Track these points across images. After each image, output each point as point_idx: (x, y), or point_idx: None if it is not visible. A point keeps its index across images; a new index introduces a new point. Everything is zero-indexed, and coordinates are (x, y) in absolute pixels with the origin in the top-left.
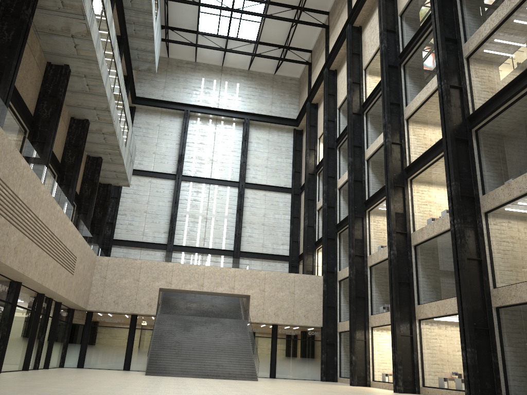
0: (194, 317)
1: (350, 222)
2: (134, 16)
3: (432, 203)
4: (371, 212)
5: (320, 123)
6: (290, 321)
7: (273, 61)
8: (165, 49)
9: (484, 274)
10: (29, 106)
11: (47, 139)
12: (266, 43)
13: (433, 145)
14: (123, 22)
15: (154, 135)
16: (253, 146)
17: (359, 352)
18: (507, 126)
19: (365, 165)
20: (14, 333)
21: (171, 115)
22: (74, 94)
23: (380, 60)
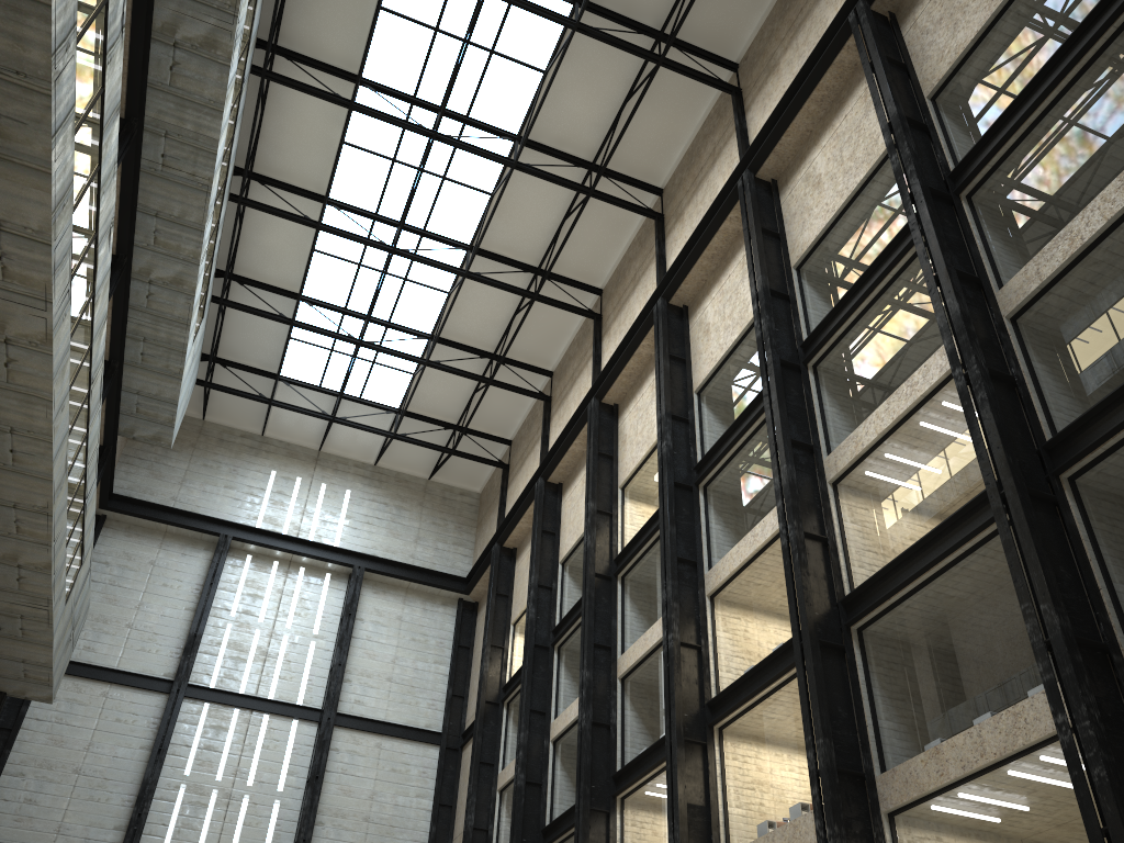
0: None
1: (579, 824)
2: (147, 326)
3: (768, 785)
4: (629, 800)
5: (519, 591)
6: None
7: (429, 454)
8: (201, 402)
9: None
10: None
11: None
12: (421, 416)
13: (770, 654)
14: (120, 335)
15: (137, 584)
16: (366, 630)
17: None
18: (923, 625)
19: (617, 690)
20: None
21: (186, 543)
22: None
23: (658, 471)
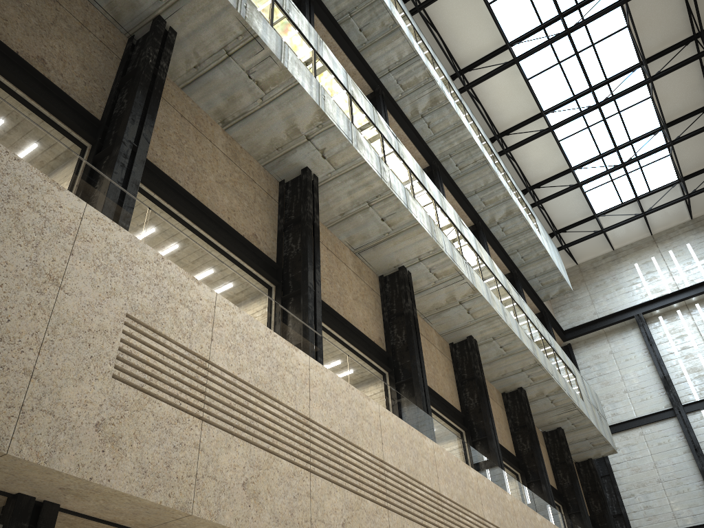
0: None
1: None
2: (513, 243)
3: None
4: None
5: None
6: None
7: None
8: (569, 257)
9: None
10: (452, 402)
11: (487, 432)
12: (695, 173)
13: None
14: (505, 257)
15: (612, 368)
16: None
17: None
18: None
19: None
20: None
21: (620, 332)
22: (492, 364)
23: None
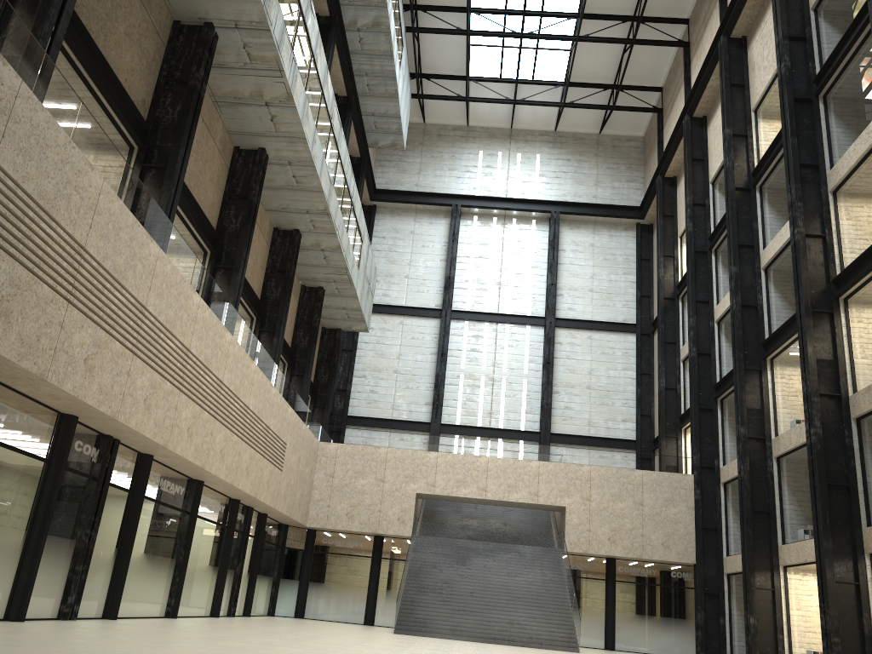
0: (473, 542)
1: (736, 380)
2: (365, 64)
3: None
4: (776, 360)
5: (681, 211)
6: (637, 552)
7: (595, 113)
8: (419, 110)
9: None
10: (209, 215)
11: (236, 262)
12: (583, 84)
13: None
14: (349, 75)
15: (405, 248)
16: (568, 257)
17: (763, 611)
18: None
19: (761, 279)
20: (196, 559)
21: (431, 215)
22: (276, 192)
23: (779, 91)
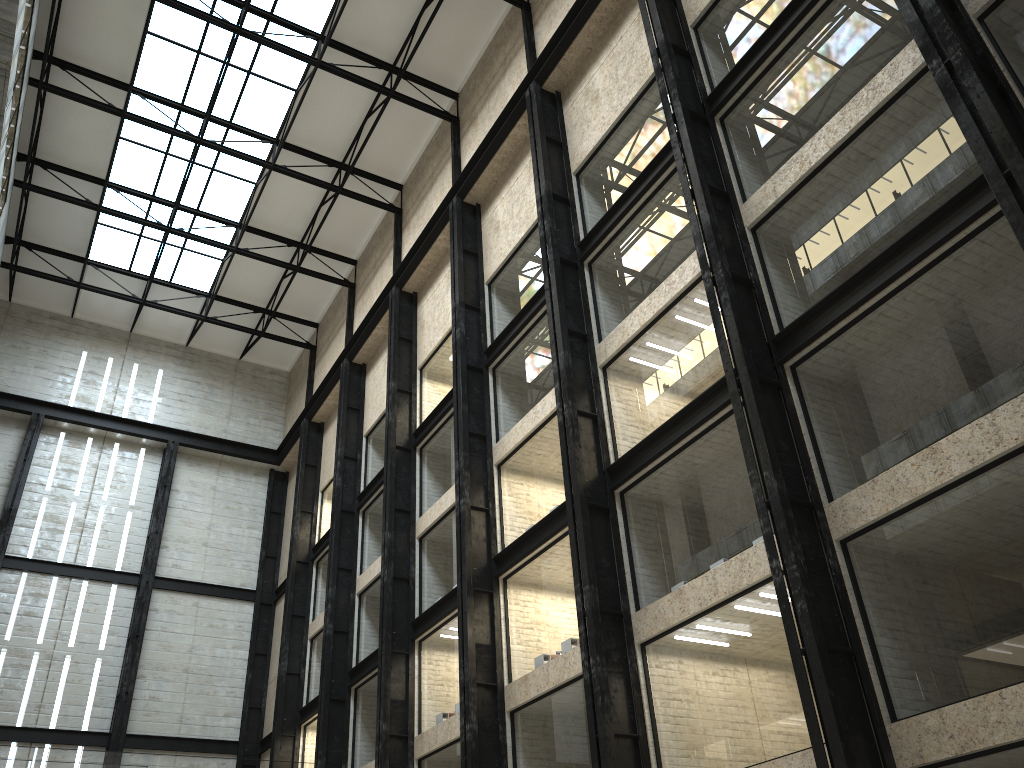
0: None
1: (382, 665)
2: None
3: (544, 625)
4: (426, 642)
5: (327, 462)
6: None
7: (239, 335)
8: (7, 284)
9: (644, 765)
10: None
11: None
12: (231, 300)
13: (547, 515)
14: None
15: None
16: (182, 500)
17: None
18: (672, 488)
19: (415, 548)
20: None
21: None
22: None
23: (453, 355)
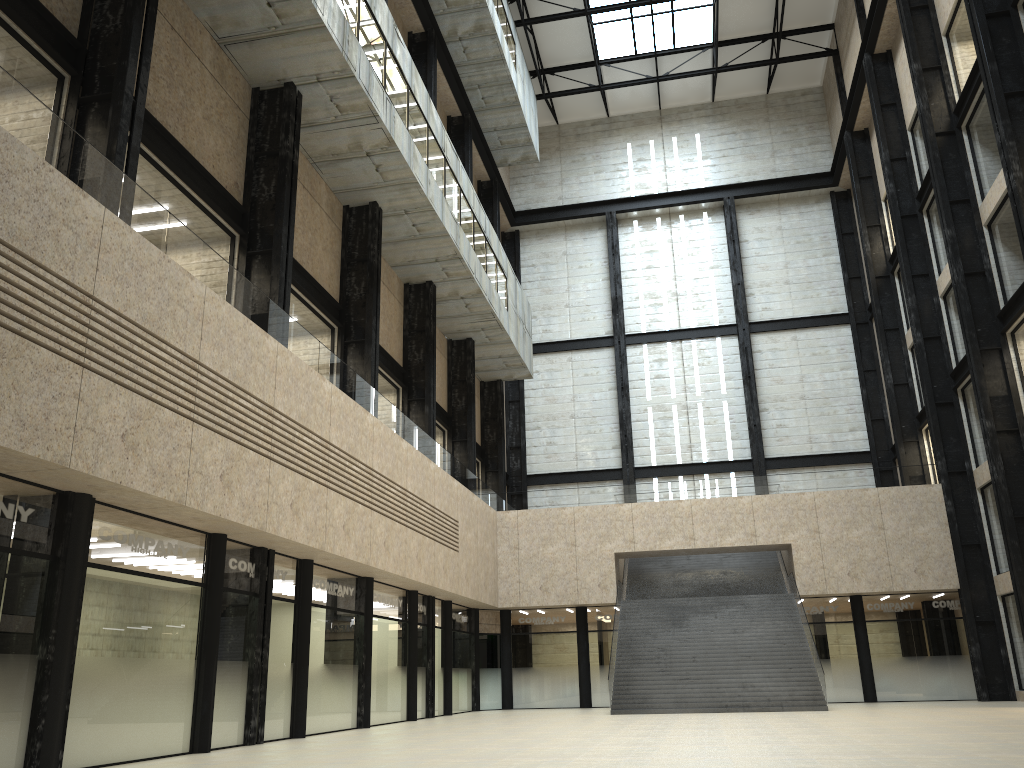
0: (688, 599)
1: (972, 365)
2: (475, 75)
3: None
4: (1018, 333)
5: (880, 168)
6: (885, 584)
7: (757, 71)
8: (549, 111)
9: None
10: (329, 288)
11: (367, 334)
12: (735, 41)
13: None
14: (460, 92)
15: (560, 273)
16: (753, 248)
17: None
18: None
19: (984, 238)
20: (380, 661)
21: (583, 230)
22: (398, 245)
23: (966, 10)
